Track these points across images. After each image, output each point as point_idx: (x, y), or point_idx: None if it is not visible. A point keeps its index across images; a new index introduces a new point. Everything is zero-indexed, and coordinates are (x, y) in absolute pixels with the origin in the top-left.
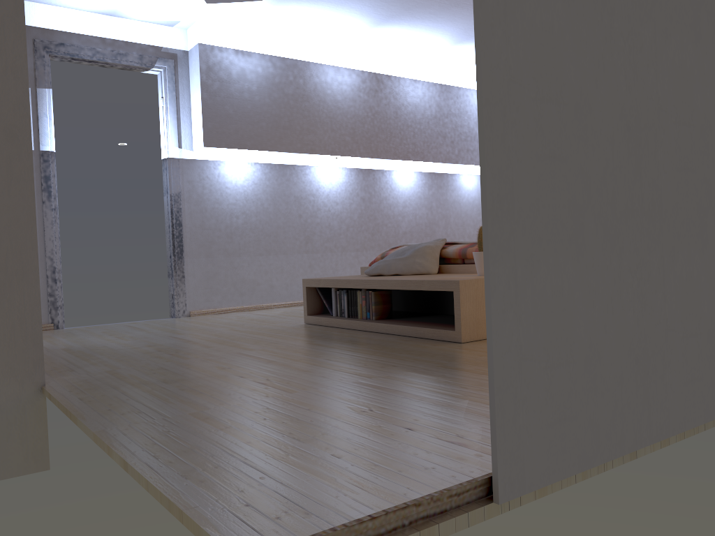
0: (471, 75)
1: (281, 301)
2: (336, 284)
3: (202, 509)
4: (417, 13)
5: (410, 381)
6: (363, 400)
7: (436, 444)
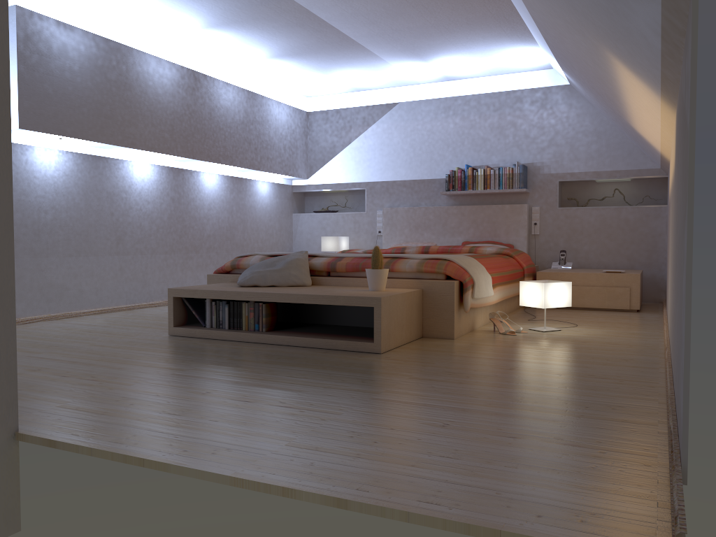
0: (272, 86)
1: (91, 307)
2: (220, 295)
3: (514, 526)
4: (262, 24)
5: (419, 394)
6: (421, 416)
7: (557, 447)
